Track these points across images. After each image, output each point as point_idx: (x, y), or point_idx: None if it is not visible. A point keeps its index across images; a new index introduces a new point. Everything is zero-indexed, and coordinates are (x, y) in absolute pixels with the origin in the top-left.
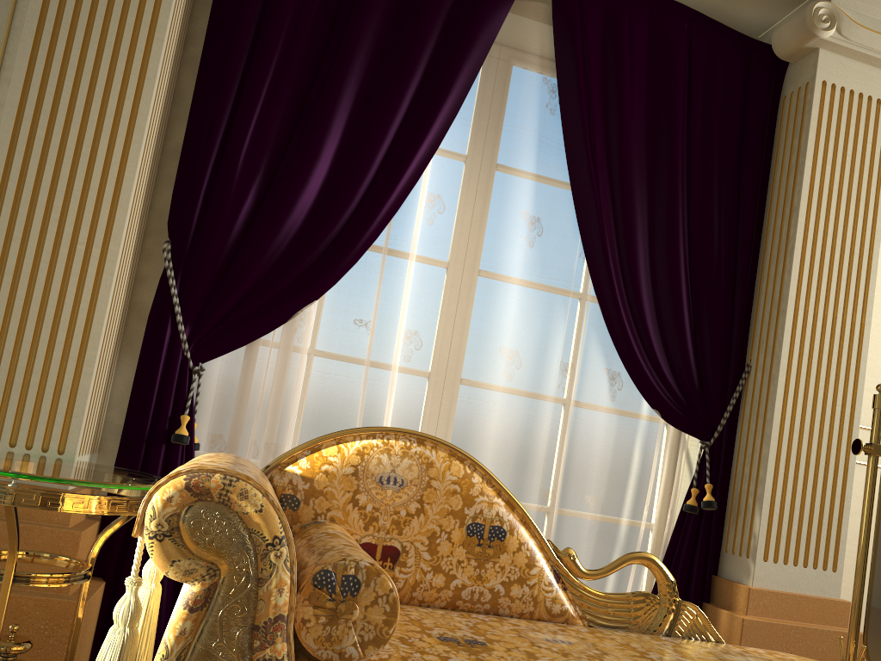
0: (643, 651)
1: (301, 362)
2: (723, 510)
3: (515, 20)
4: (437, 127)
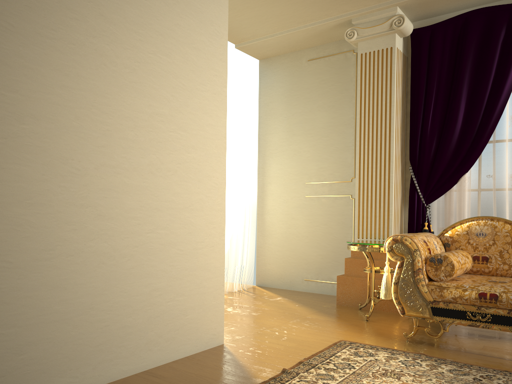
0: None
1: (464, 197)
2: None
3: None
4: (505, 90)
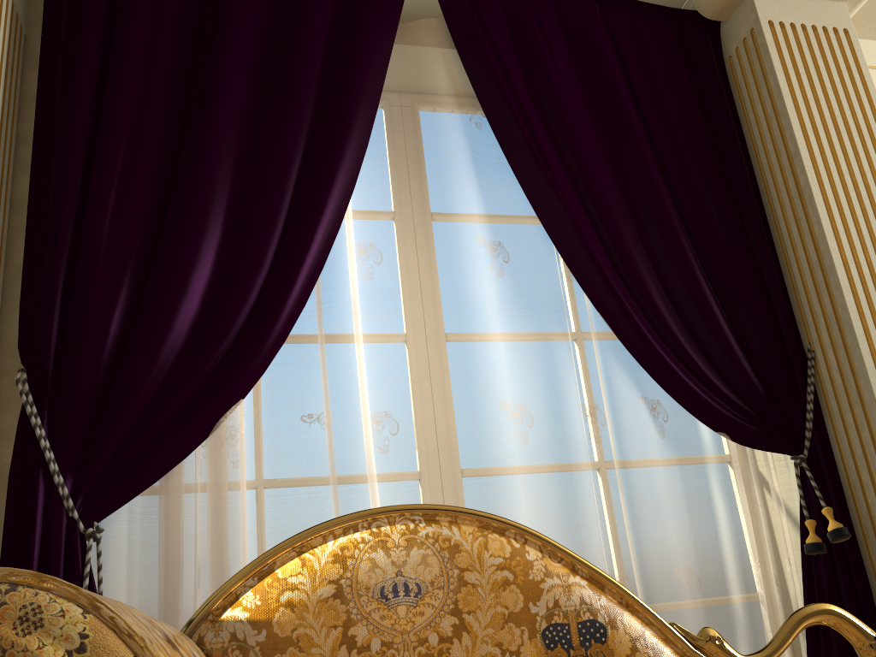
0: None
1: (239, 485)
2: (854, 541)
3: (407, 42)
4: (347, 161)
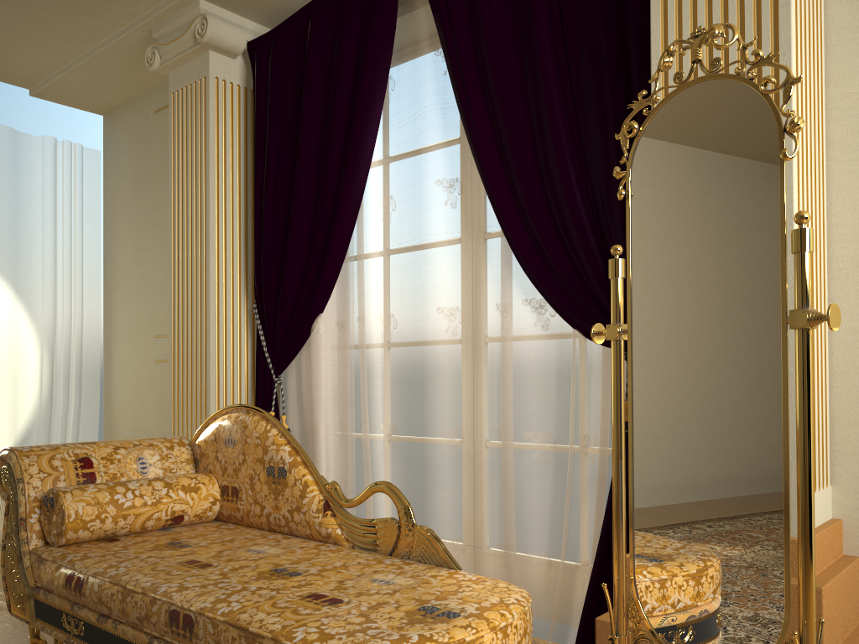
0: (300, 563)
1: (319, 361)
2: None
3: (414, 15)
4: (359, 148)
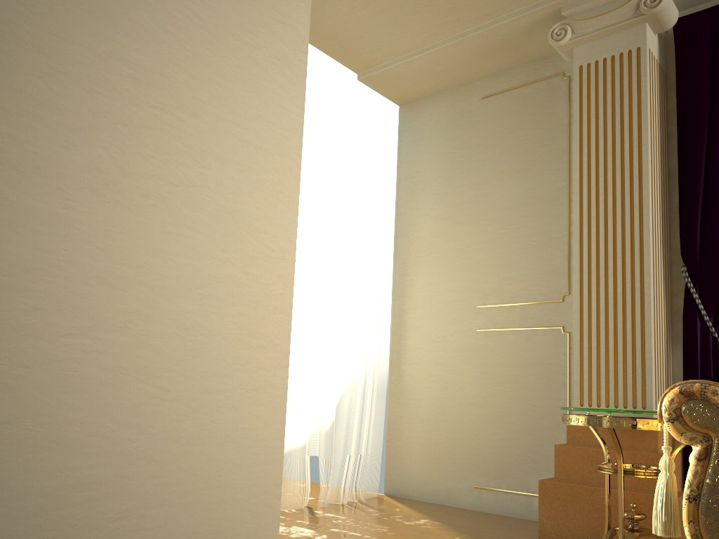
0: None
1: None
2: None
3: None
4: None
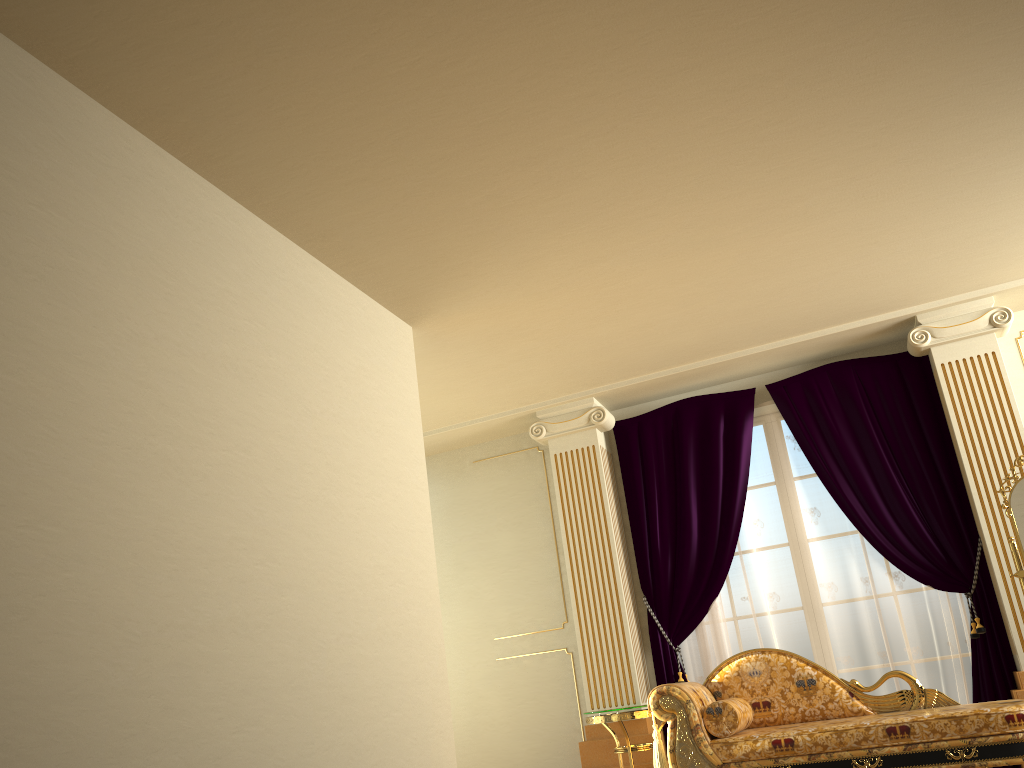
0: (884, 715)
1: (721, 629)
2: (1003, 629)
3: (760, 414)
4: (739, 491)
